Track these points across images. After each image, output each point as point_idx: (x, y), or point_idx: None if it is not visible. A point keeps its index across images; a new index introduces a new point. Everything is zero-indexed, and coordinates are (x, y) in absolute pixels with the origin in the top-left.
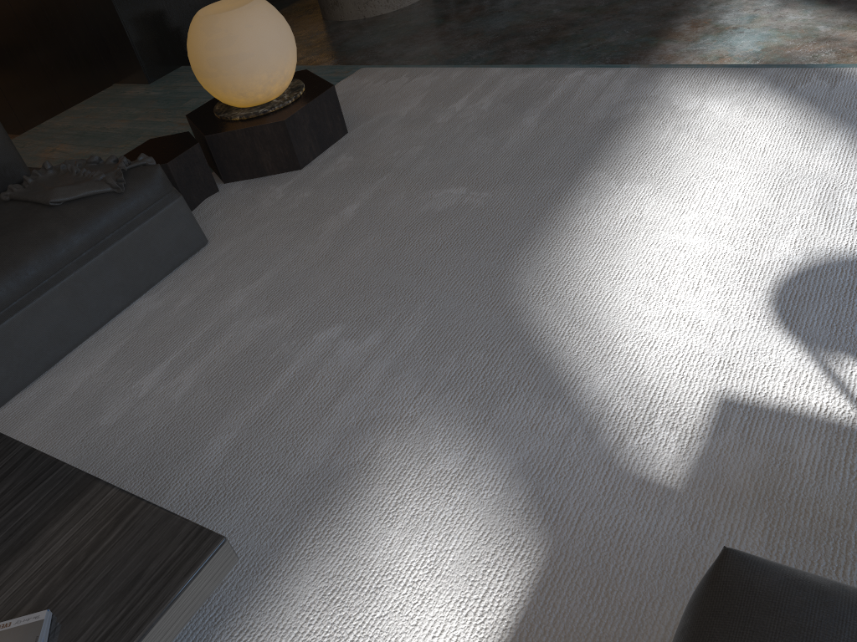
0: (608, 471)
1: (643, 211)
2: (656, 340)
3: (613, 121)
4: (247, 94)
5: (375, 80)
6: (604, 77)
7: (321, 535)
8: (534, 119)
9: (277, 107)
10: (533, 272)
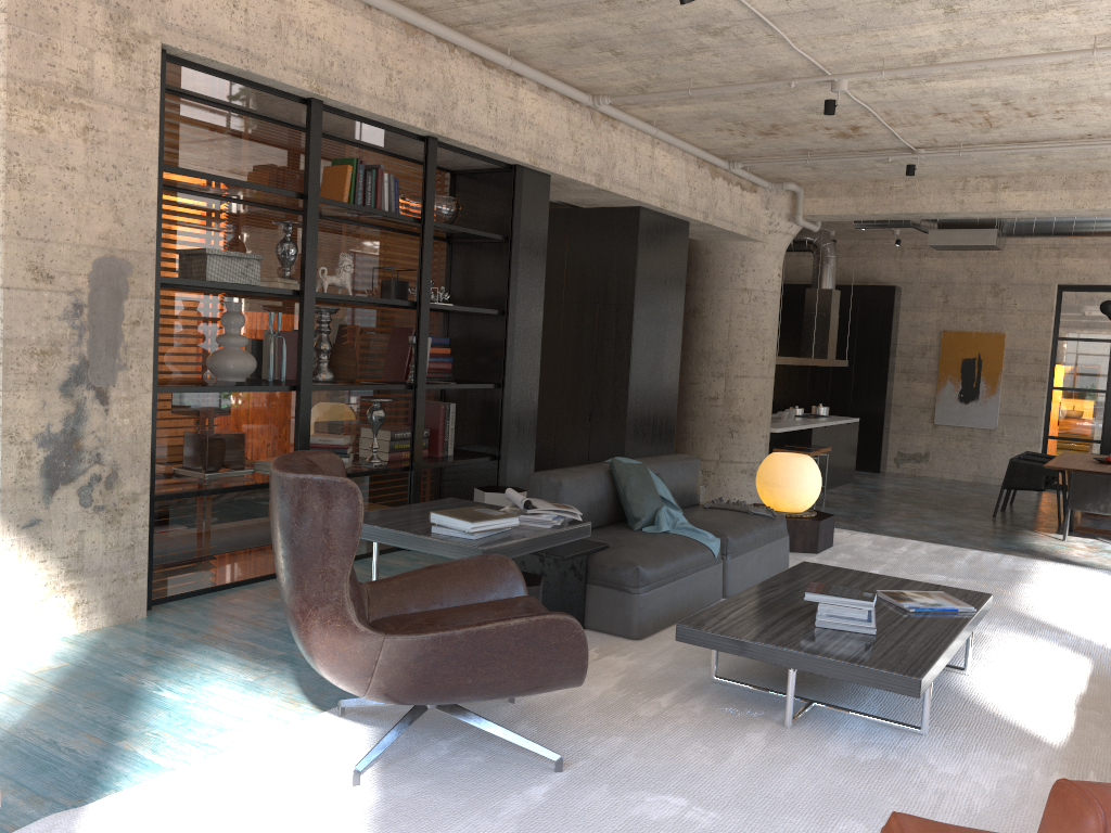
0: (1104, 649)
1: (1063, 597)
2: (1101, 628)
3: (1017, 570)
4: (795, 502)
5: None
6: (996, 555)
7: (978, 645)
8: (963, 561)
9: (807, 515)
10: (1016, 604)
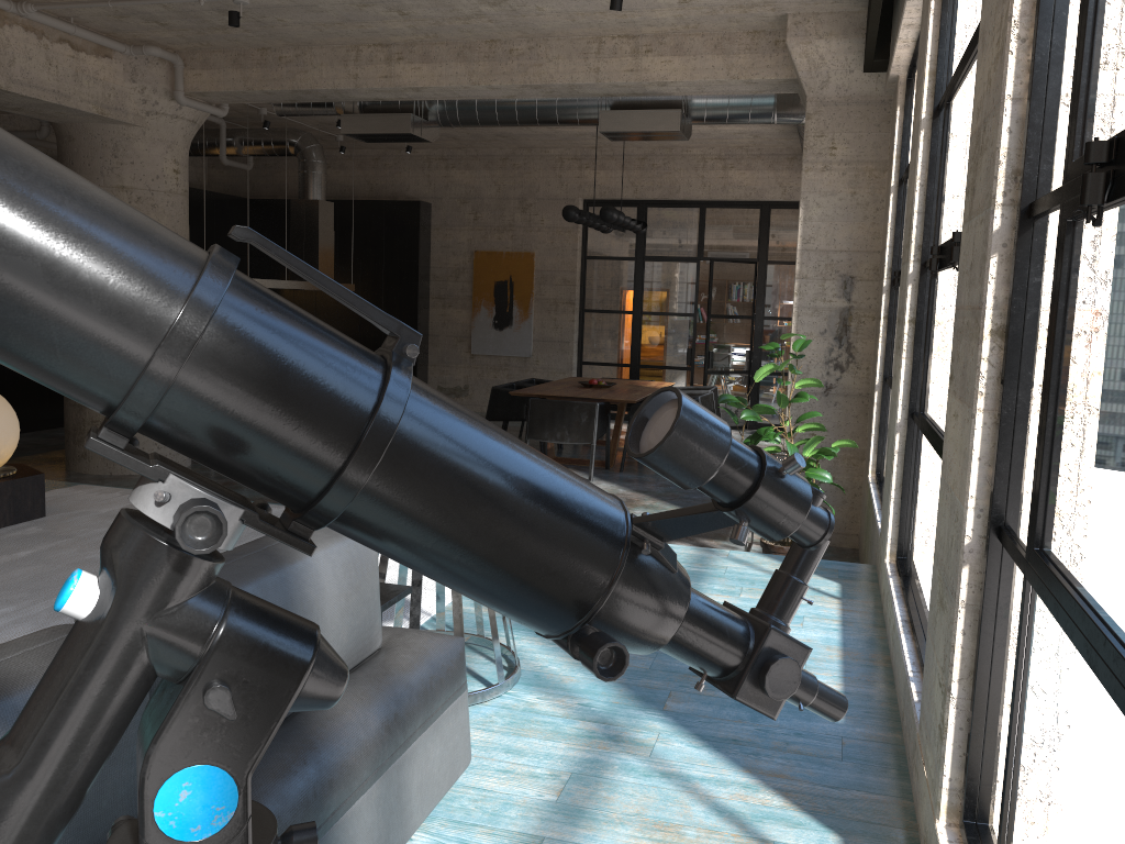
0: None
1: None
2: None
3: None
4: None
5: (89, 492)
6: (283, 509)
7: None
8: None
9: None
10: None
